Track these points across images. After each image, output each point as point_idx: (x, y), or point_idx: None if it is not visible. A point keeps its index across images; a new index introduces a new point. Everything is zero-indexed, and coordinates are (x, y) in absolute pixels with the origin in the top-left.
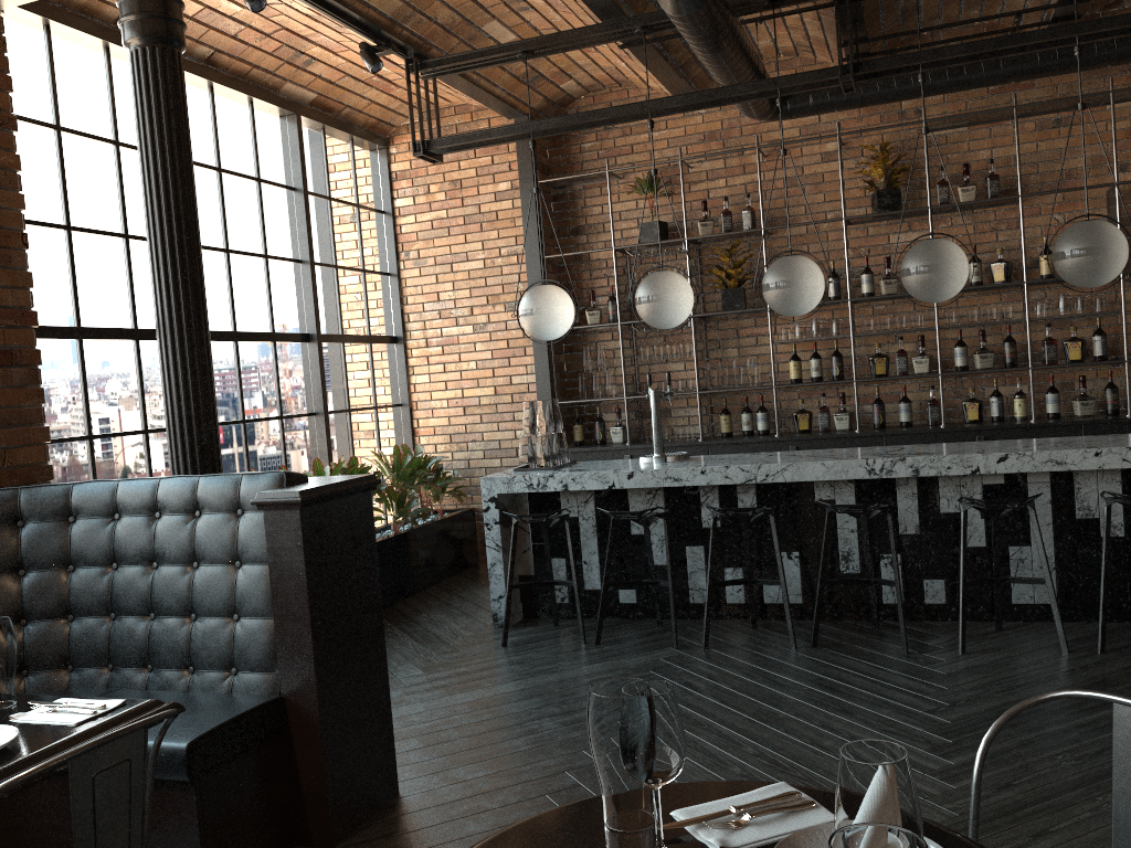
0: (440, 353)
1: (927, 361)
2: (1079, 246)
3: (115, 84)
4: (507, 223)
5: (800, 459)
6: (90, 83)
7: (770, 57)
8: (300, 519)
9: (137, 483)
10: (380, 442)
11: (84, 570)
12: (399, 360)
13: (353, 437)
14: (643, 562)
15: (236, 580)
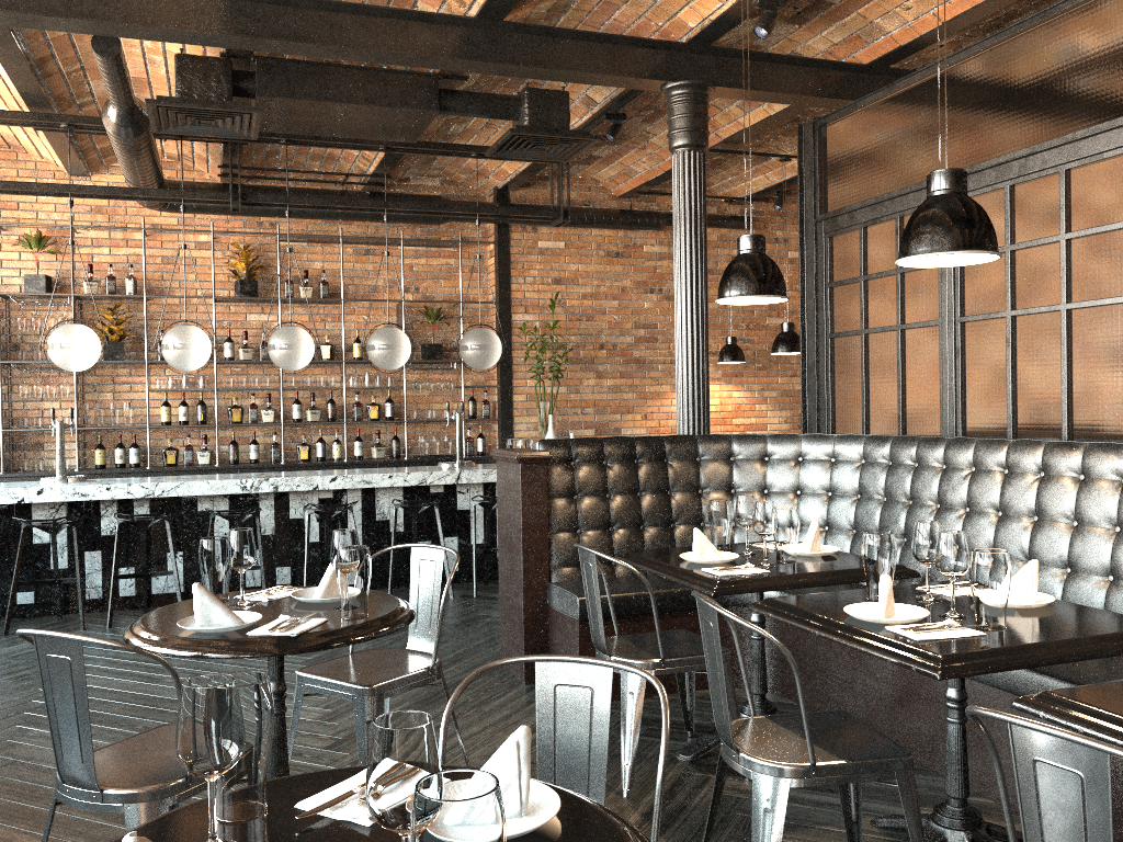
0: None
1: (273, 413)
2: (384, 343)
3: None
4: None
5: (188, 480)
6: None
7: None
8: None
9: None
10: None
11: None
12: None
13: None
14: (43, 567)
15: None
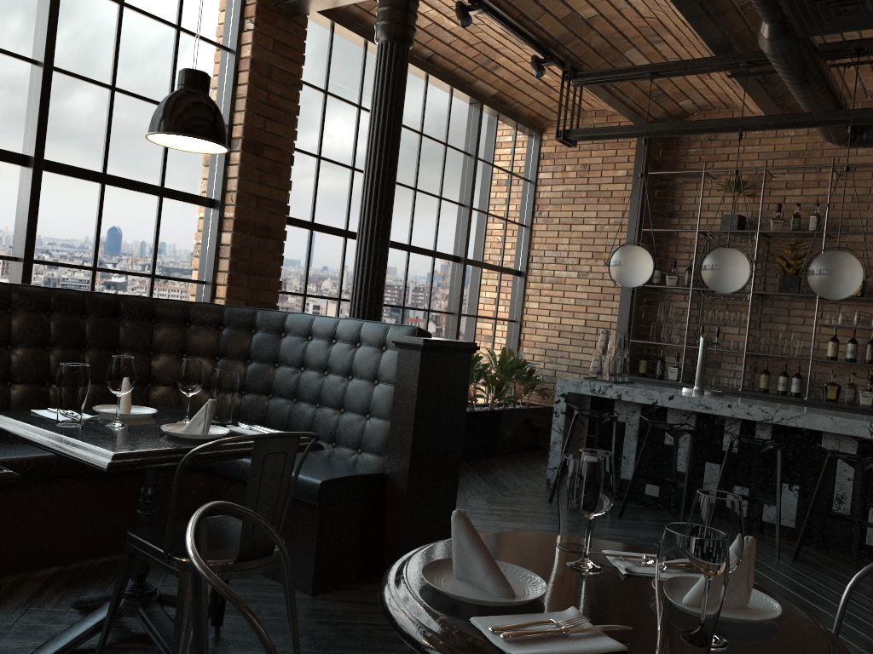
0: (549, 289)
1: None
2: None
3: (366, 68)
4: (618, 200)
5: (813, 412)
6: (351, 66)
7: (858, 98)
8: (420, 358)
9: (326, 318)
10: (494, 344)
11: (284, 368)
12: (519, 289)
13: (475, 336)
14: (669, 467)
15: (373, 392)
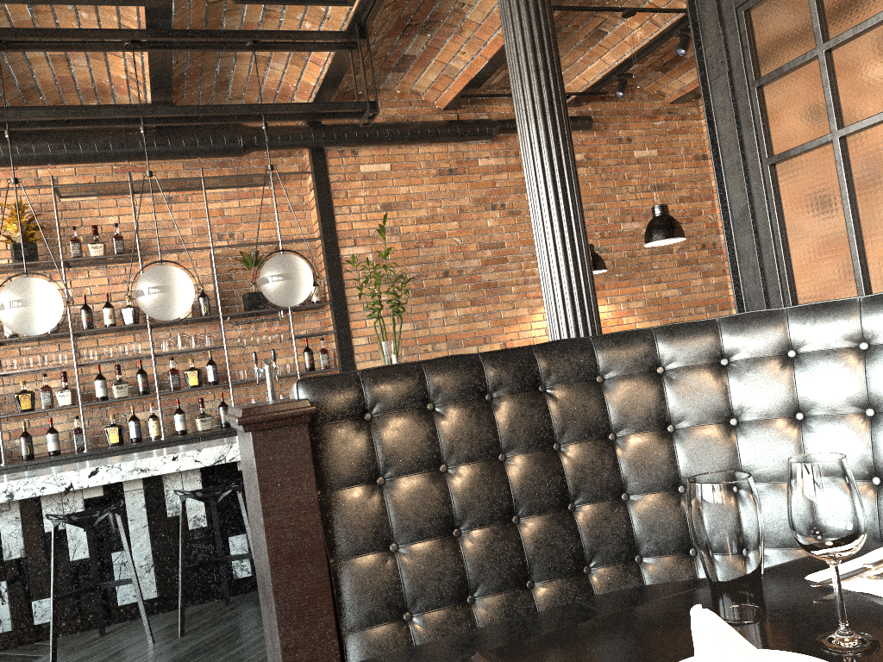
0: None
1: (69, 394)
2: (153, 285)
3: None
4: None
5: None
6: None
7: None
8: None
9: None
10: None
11: None
12: None
13: None
14: None
15: None
